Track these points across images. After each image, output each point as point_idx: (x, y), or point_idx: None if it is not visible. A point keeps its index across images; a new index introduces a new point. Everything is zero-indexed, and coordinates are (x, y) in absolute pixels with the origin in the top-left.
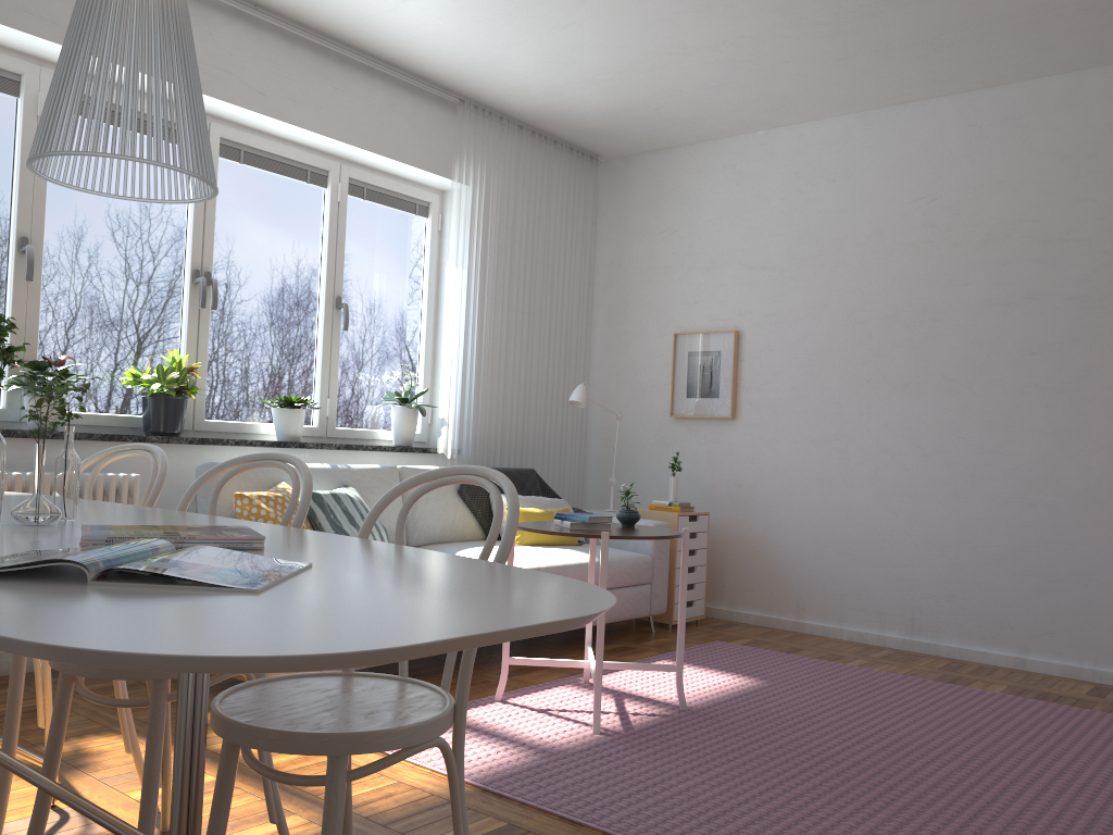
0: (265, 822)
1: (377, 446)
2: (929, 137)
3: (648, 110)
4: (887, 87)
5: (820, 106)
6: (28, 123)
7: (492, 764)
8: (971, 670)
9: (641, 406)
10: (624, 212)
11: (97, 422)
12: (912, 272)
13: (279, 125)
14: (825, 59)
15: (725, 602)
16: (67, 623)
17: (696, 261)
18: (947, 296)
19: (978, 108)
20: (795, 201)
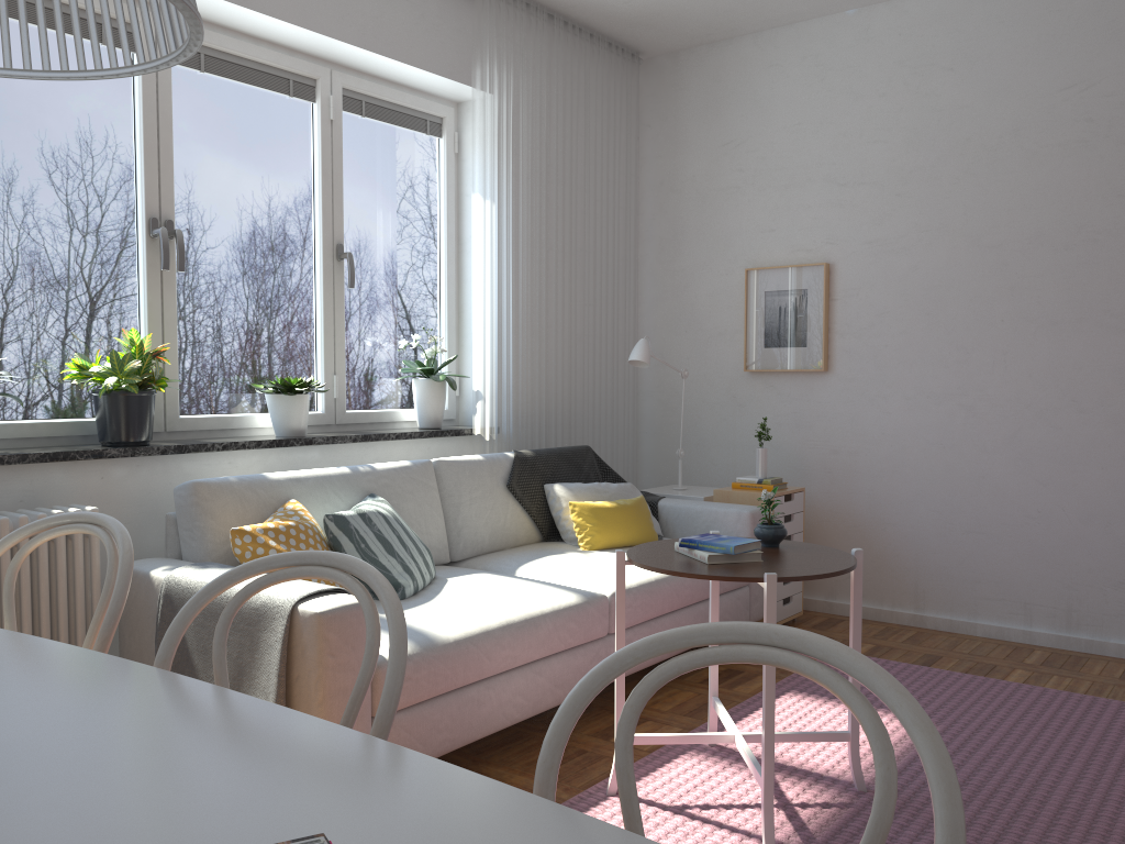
0: None
1: (401, 433)
2: (1083, 5)
3: None
4: None
5: None
6: None
7: None
8: None
9: (706, 359)
10: (674, 122)
11: (34, 433)
12: (1061, 181)
13: (250, 17)
14: None
15: (822, 592)
16: None
17: (770, 179)
18: (1110, 210)
19: None
20: (899, 98)
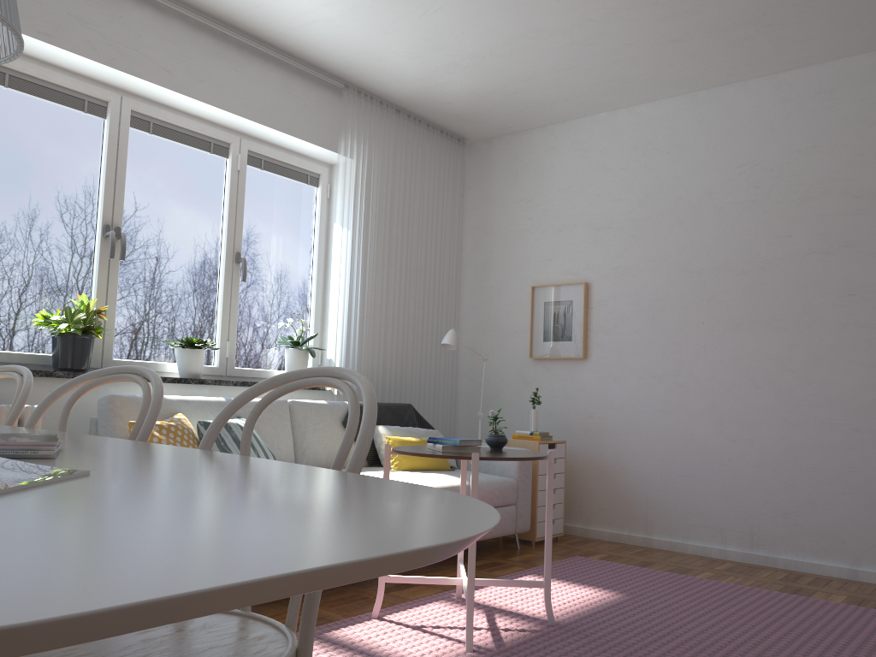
0: None
1: None
2: (751, 111)
3: (507, 94)
4: (714, 68)
5: (655, 87)
6: None
7: None
8: (809, 581)
9: (504, 349)
10: (487, 185)
11: (9, 359)
12: (740, 227)
13: (184, 100)
14: (661, 41)
15: (581, 521)
16: None
17: (549, 224)
18: (772, 247)
19: (793, 85)
20: (634, 171)
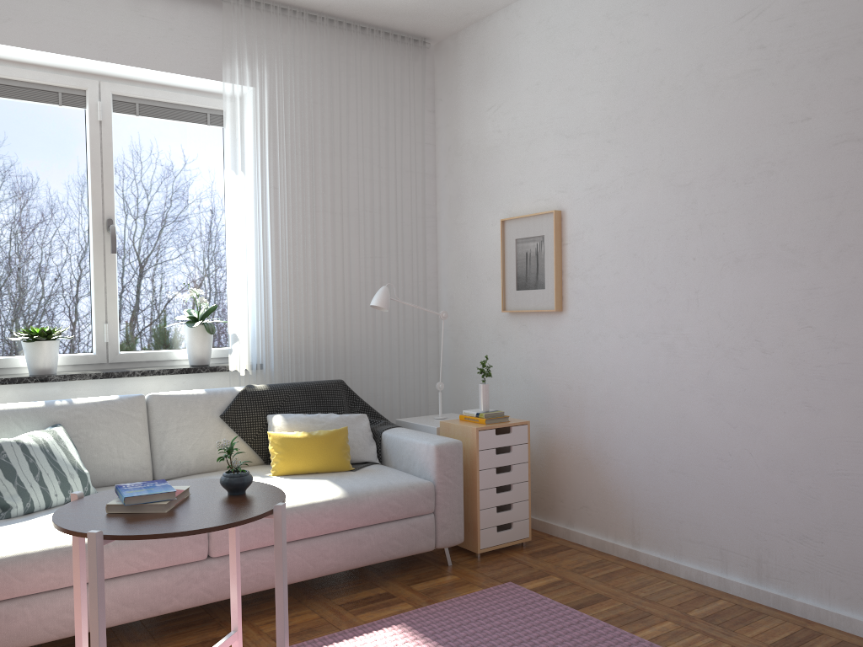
0: None
1: (148, 370)
2: None
3: None
4: None
5: None
6: None
7: None
8: None
9: (480, 301)
10: (456, 94)
11: None
12: (739, 113)
13: None
14: None
15: (563, 519)
16: None
17: (519, 137)
18: (783, 138)
19: None
20: (608, 49)
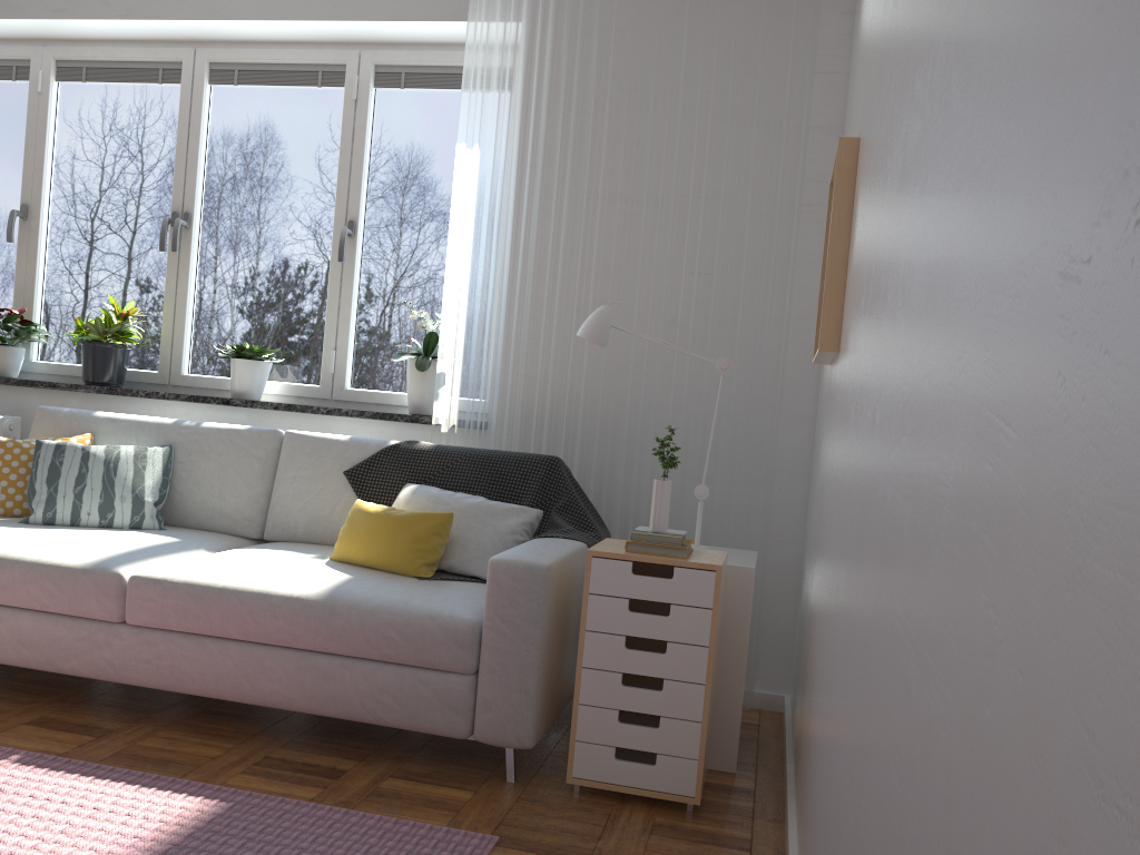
0: None
1: (335, 409)
2: None
3: None
4: None
5: None
6: (32, 101)
7: None
8: None
9: None
10: None
11: (79, 373)
12: None
13: (233, 26)
14: None
15: (796, 794)
16: None
17: (866, 8)
18: None
19: None
20: None
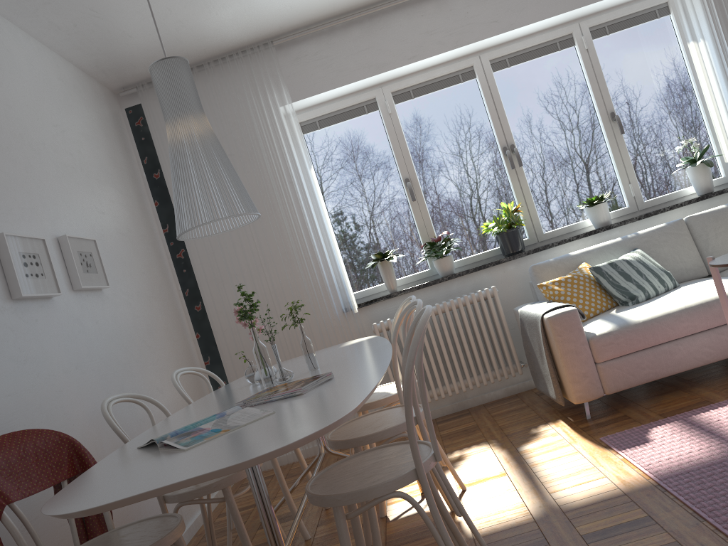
0: (503, 507)
1: (673, 205)
2: None
3: None
4: None
5: None
6: (386, 120)
7: (682, 462)
8: None
9: None
10: None
11: (479, 258)
12: None
13: (517, 31)
14: None
15: None
16: (81, 487)
17: None
18: None
19: None
20: None
